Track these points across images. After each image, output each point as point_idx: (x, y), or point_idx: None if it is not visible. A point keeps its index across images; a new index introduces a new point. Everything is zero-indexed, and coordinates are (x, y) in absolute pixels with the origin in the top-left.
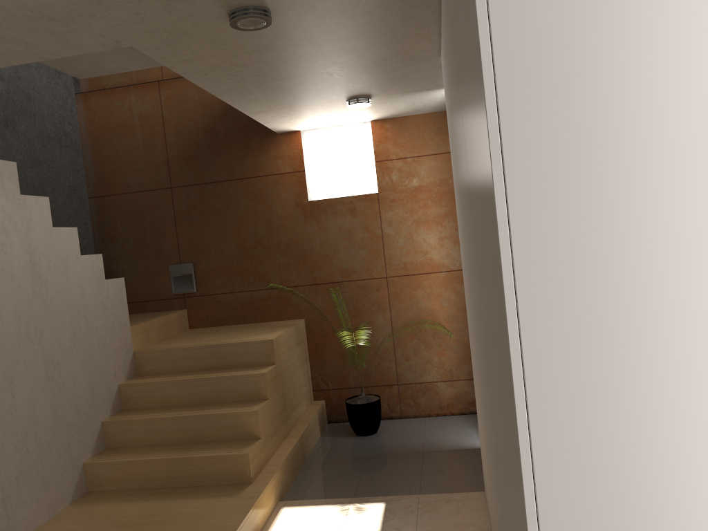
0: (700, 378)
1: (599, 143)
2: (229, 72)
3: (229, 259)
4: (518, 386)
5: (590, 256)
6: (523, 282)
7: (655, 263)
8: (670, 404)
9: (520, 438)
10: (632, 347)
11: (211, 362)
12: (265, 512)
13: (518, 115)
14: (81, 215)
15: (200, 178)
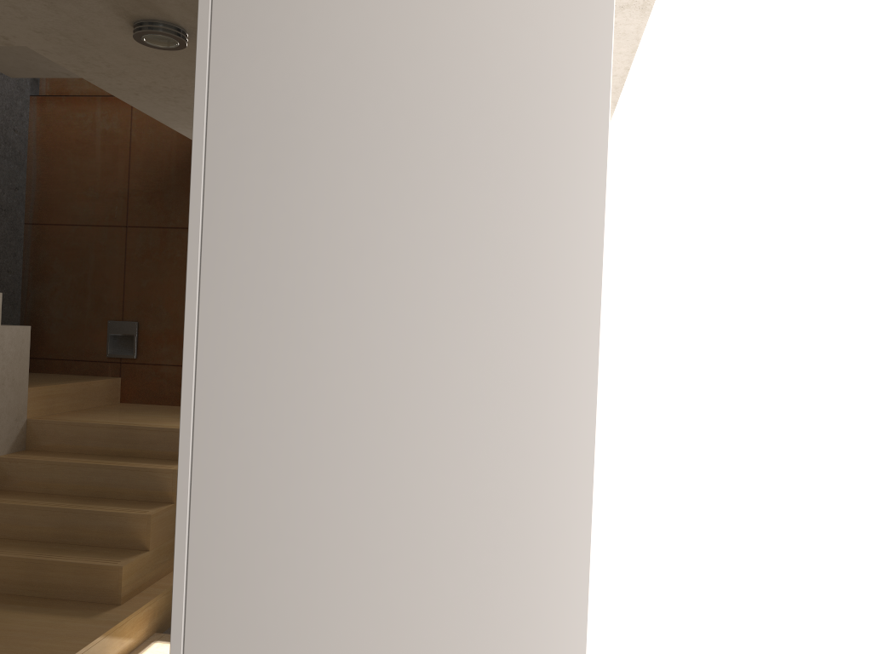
0: (389, 543)
1: (311, 237)
2: (167, 97)
3: (182, 324)
4: (182, 521)
5: (284, 373)
6: (204, 392)
7: (356, 393)
8: (351, 569)
9: (175, 585)
10: (317, 492)
11: (119, 447)
12: (126, 644)
13: (225, 189)
14: (11, 243)
15: (164, 221)
